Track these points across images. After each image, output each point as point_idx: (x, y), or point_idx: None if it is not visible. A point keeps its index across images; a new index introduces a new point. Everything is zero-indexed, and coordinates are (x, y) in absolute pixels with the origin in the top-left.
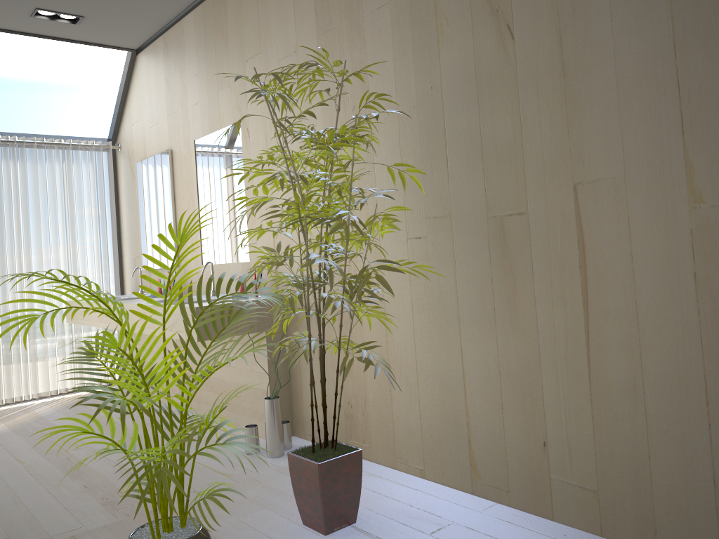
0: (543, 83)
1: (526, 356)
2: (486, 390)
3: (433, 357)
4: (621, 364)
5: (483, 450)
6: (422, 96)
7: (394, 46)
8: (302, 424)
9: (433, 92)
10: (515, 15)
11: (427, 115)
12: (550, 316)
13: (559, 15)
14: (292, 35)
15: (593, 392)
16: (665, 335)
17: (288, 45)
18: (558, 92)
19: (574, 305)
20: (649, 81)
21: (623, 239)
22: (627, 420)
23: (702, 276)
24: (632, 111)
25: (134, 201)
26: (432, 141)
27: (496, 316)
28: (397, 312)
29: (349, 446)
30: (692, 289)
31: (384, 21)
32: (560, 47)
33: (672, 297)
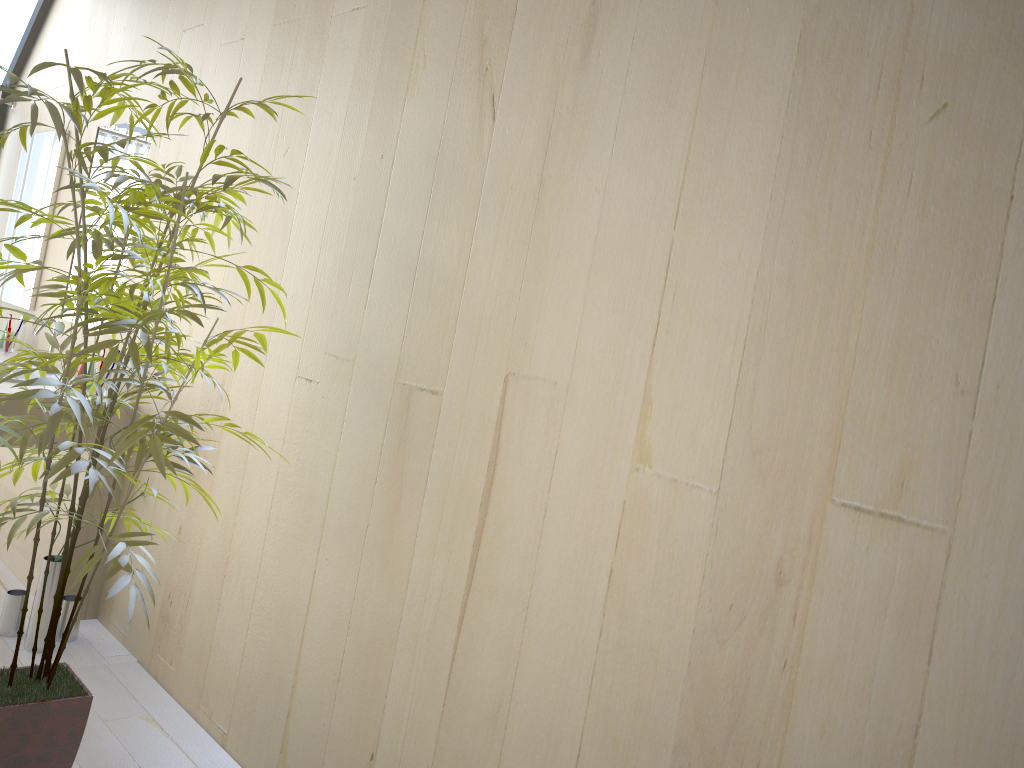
0: (511, 203)
1: (386, 613)
2: (327, 645)
3: (280, 569)
4: (490, 674)
5: (301, 734)
6: (368, 166)
7: (356, 76)
8: (111, 605)
9: (382, 164)
10: (506, 85)
11: (367, 197)
12: (428, 565)
13: (557, 104)
14: (246, 12)
15: (448, 703)
16: (552, 651)
17: (238, 27)
18: (525, 223)
19: (460, 560)
20: (635, 249)
21: (542, 483)
22: (475, 762)
23: (619, 580)
24: (603, 289)
25: (10, 191)
26: (362, 239)
27: (367, 538)
28: (257, 483)
29: (80, 685)
30: (602, 594)
31: (354, 33)
32: (545, 155)
33: (576, 596)
